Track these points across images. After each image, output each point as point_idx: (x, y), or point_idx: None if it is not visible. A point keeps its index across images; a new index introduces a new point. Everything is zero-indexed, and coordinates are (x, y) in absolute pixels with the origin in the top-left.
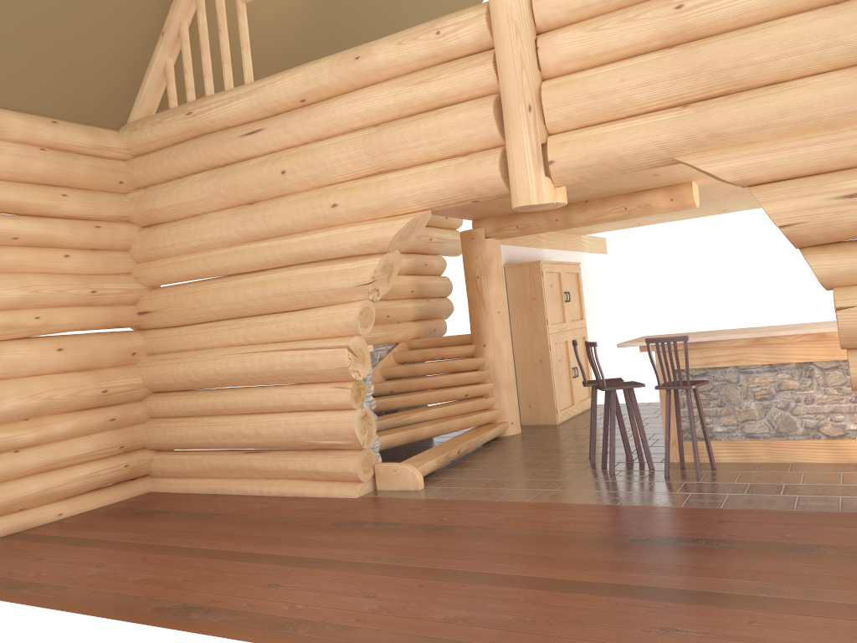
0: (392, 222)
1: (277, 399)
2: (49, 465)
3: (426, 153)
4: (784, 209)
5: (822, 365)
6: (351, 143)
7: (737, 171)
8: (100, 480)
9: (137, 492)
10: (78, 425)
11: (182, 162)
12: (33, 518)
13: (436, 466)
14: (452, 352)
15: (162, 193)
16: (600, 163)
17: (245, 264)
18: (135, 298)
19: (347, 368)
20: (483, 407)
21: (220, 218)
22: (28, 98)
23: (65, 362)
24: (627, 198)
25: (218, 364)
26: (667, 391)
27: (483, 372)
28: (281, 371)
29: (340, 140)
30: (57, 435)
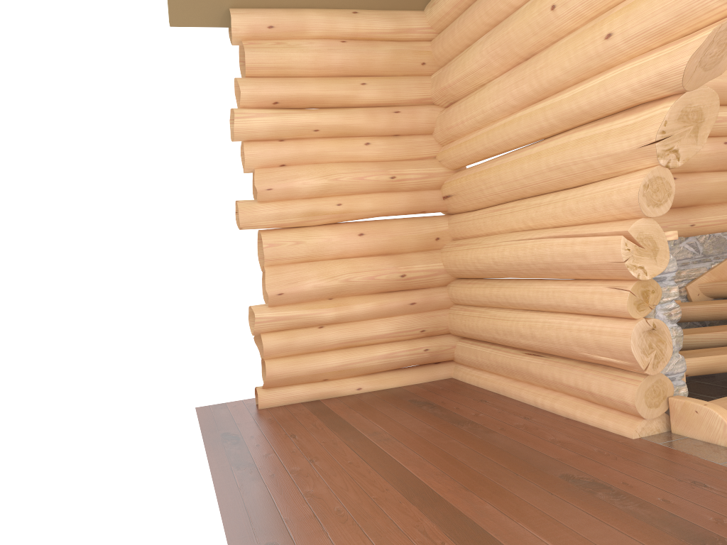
0: (686, 41)
1: (550, 297)
2: (350, 342)
3: None
4: None
5: None
6: None
7: None
8: (398, 361)
9: (438, 377)
10: (377, 307)
11: (467, 27)
12: (333, 389)
13: None
14: None
15: (453, 67)
16: None
17: (522, 135)
18: (438, 182)
19: (623, 263)
20: None
21: (497, 83)
22: None
23: (366, 246)
24: None
25: (496, 252)
26: None
27: None
28: (552, 263)
29: None
30: (356, 315)
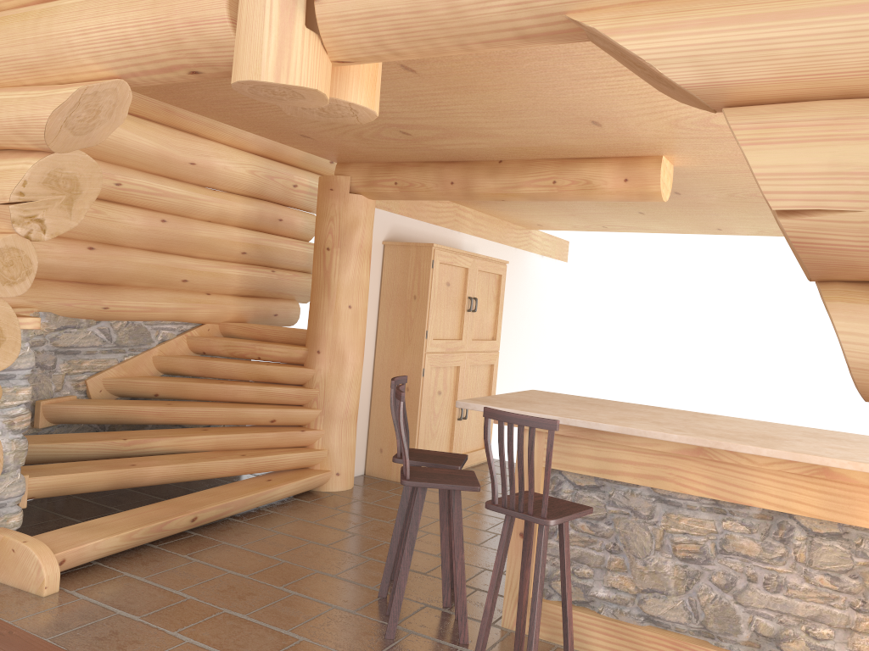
0: (53, 91)
1: None
2: None
3: None
4: (801, 167)
5: (811, 525)
6: None
7: (704, 58)
8: None
9: None
10: None
11: None
12: None
13: (124, 546)
14: (272, 352)
15: None
16: (412, 10)
17: None
18: None
19: None
20: (295, 443)
21: None
22: None
23: None
24: (559, 167)
25: None
26: (508, 515)
27: (308, 392)
28: None
29: None
30: None
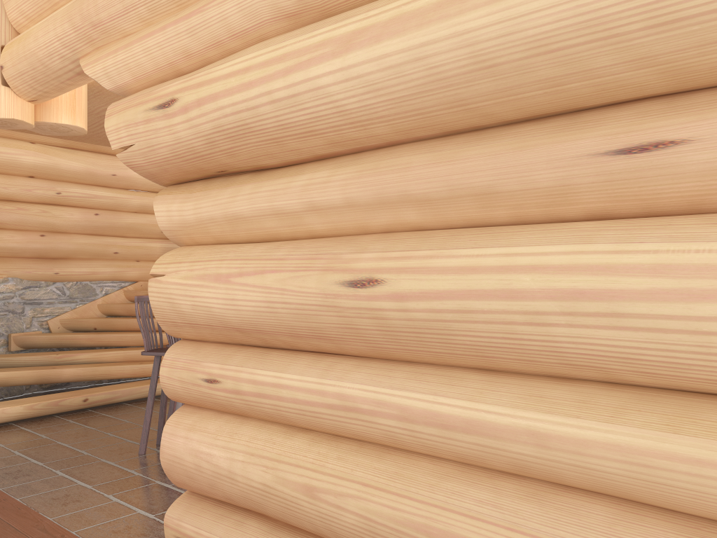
0: None
1: None
2: None
3: None
4: (116, 125)
5: None
6: None
7: (110, 74)
8: None
9: None
10: None
11: None
12: None
13: (28, 413)
14: None
15: None
16: (32, 68)
17: None
18: None
19: None
20: None
21: None
22: None
23: None
24: None
25: None
26: None
27: None
28: None
29: None
30: None
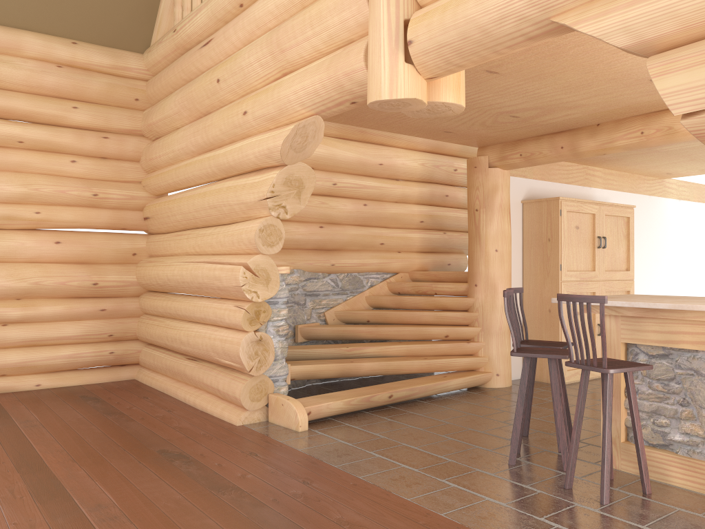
0: (283, 129)
1: (201, 311)
2: (34, 341)
3: (313, 48)
4: (688, 84)
5: None
6: (258, 43)
7: (632, 27)
8: (82, 361)
9: (121, 378)
10: (66, 310)
11: (170, 78)
12: (10, 384)
13: (345, 408)
14: (444, 288)
15: (157, 108)
16: (461, 38)
17: (196, 176)
18: (140, 204)
19: (241, 287)
20: (463, 352)
21: (183, 130)
22: (48, 20)
23: (62, 254)
24: (645, 120)
25: (169, 270)
26: (583, 370)
27: (470, 314)
28: (202, 283)
29: (254, 41)
30: (44, 316)
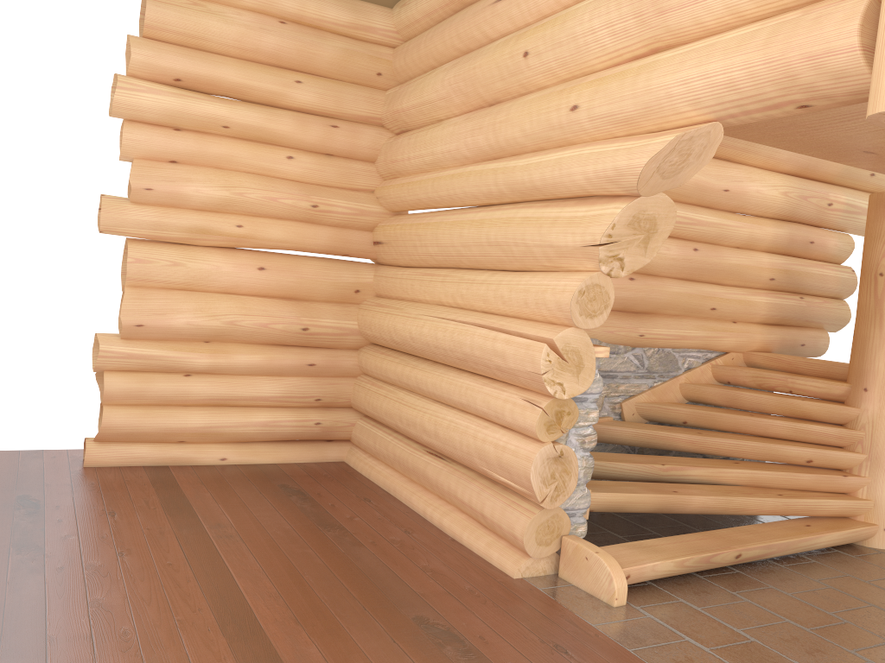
0: (648, 140)
1: (462, 394)
2: (222, 399)
3: (728, 8)
4: None
5: None
6: None
7: None
8: (280, 432)
9: (326, 458)
10: (265, 362)
11: (435, 45)
12: (189, 455)
13: (675, 571)
14: (807, 386)
15: (411, 89)
16: None
17: (468, 194)
18: (370, 223)
19: (541, 376)
20: (834, 488)
21: (454, 124)
22: None
23: (265, 284)
24: None
25: (415, 326)
26: None
27: (851, 433)
28: (470, 355)
29: None
30: (237, 368)
